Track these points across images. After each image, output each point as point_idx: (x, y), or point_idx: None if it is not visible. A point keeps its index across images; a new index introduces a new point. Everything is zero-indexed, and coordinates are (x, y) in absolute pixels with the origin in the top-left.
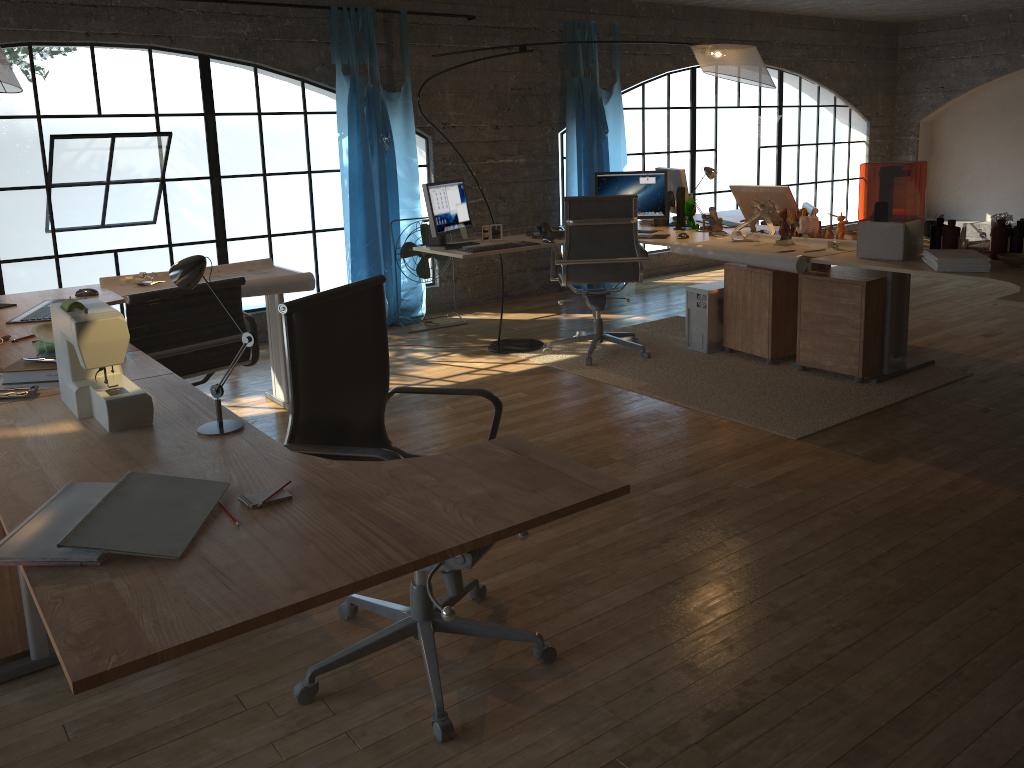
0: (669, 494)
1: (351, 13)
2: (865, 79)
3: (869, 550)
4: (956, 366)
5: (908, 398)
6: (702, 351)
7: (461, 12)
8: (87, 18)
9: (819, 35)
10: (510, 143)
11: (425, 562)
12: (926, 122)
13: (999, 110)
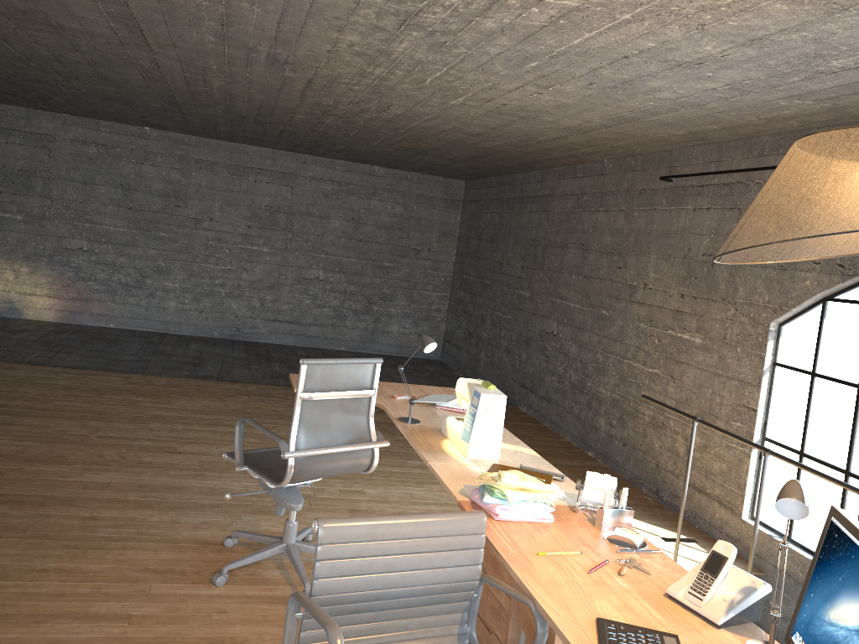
0: None
1: None
2: None
3: None
4: None
5: None
6: None
7: None
8: None
9: None
10: None
11: None
12: None
13: None
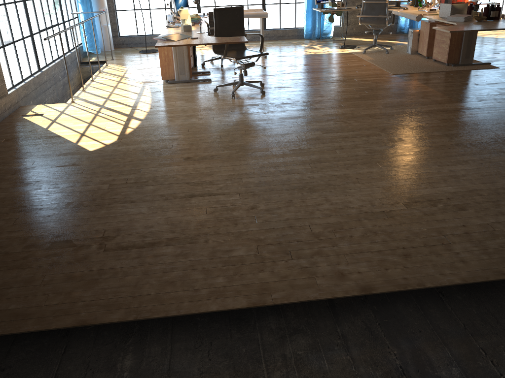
0: (333, 79)
1: None
2: None
3: (364, 92)
4: (498, 66)
5: (455, 71)
6: (409, 53)
7: None
8: None
9: None
10: None
11: (205, 44)
12: None
13: None
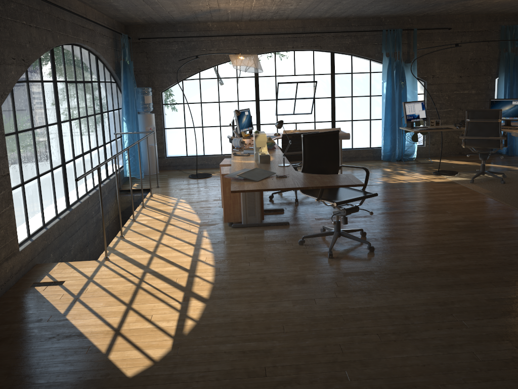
0: (457, 224)
1: (391, 32)
2: None
3: None
4: None
5: None
6: None
7: (445, 26)
8: (293, 41)
9: None
10: (467, 84)
11: (302, 188)
12: None
13: None
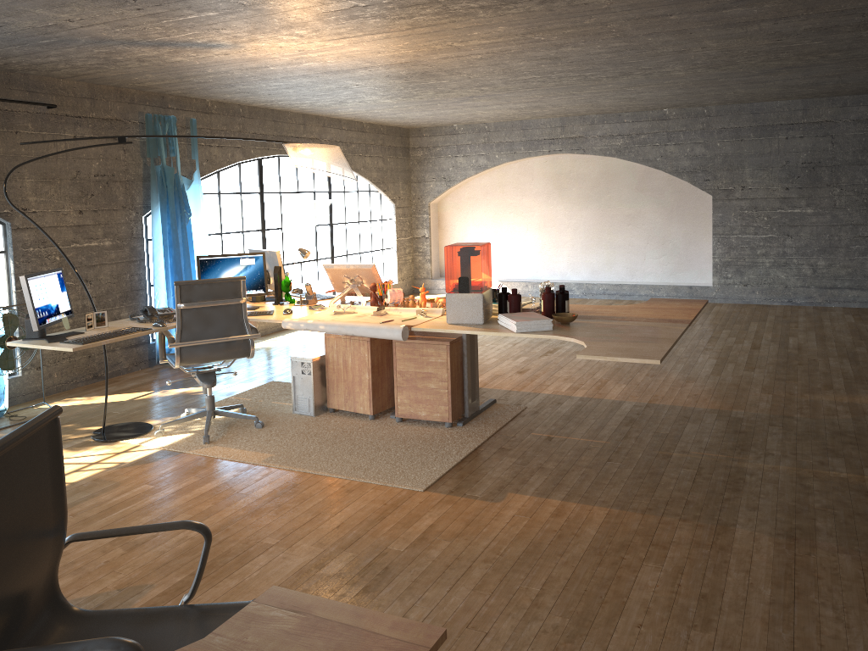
0: (336, 572)
1: None
2: (389, 170)
3: (527, 591)
4: (512, 402)
5: (491, 436)
6: (309, 414)
7: (40, 100)
8: None
9: (355, 135)
10: (95, 227)
11: None
12: (434, 204)
13: (484, 195)
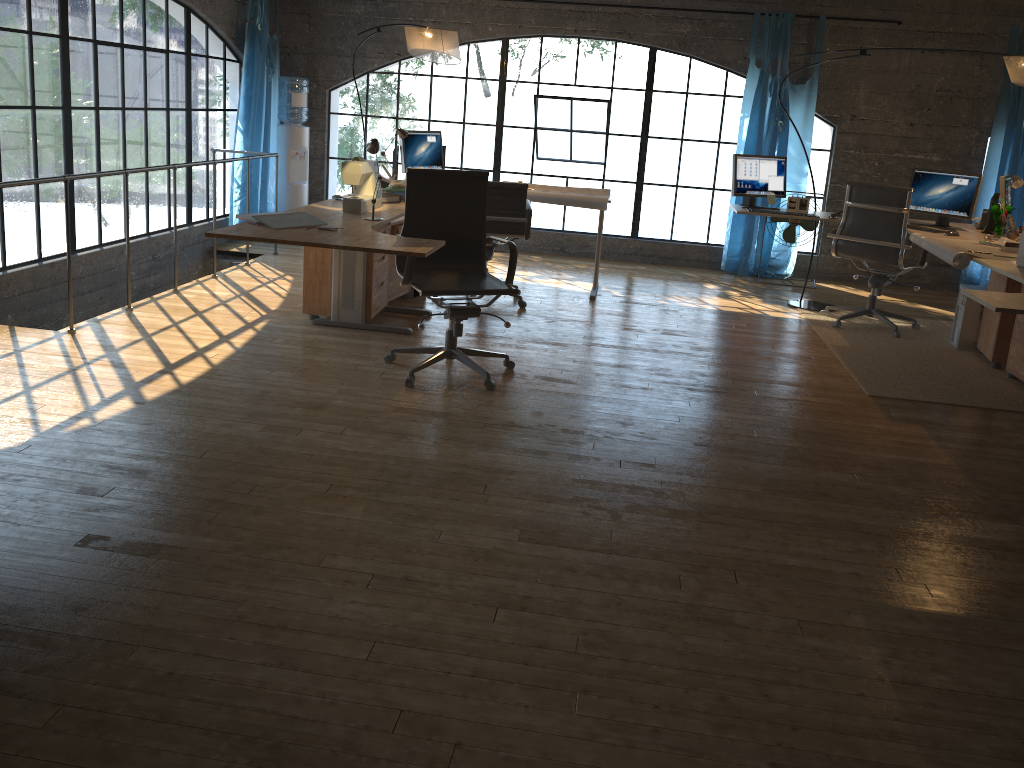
0: (701, 380)
1: (771, 18)
2: None
3: (748, 432)
4: None
5: None
6: (955, 346)
7: (892, 17)
8: (577, 20)
9: None
10: (924, 141)
11: (320, 245)
12: None
13: None
